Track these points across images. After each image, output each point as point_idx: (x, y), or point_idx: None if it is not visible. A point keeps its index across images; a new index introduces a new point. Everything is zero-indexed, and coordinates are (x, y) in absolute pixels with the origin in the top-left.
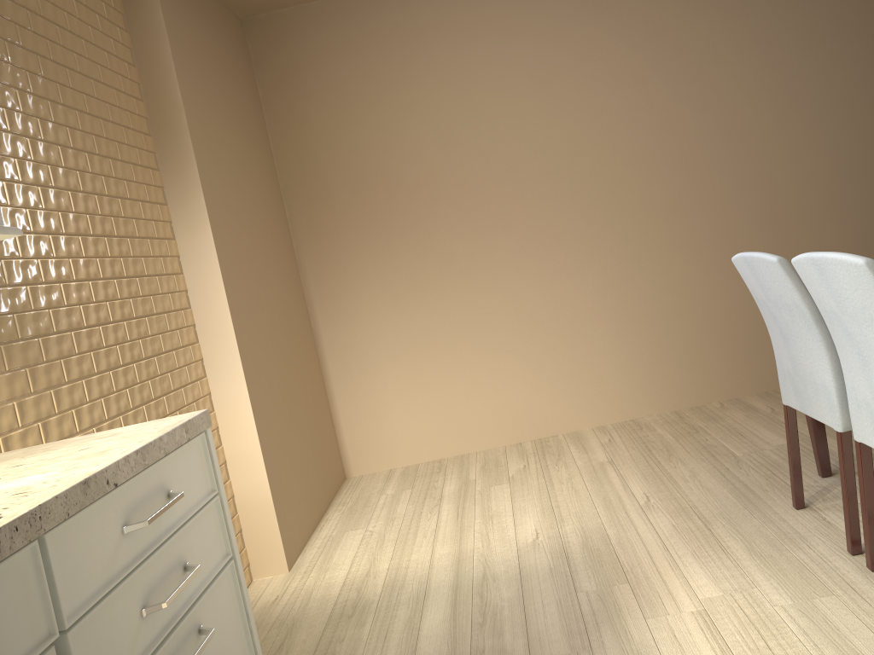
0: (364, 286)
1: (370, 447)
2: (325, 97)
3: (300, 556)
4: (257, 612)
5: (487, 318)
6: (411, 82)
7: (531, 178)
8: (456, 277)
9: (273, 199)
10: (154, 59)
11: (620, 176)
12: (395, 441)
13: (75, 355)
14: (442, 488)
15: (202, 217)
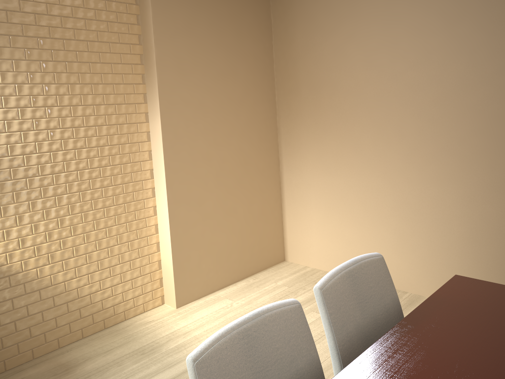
0: (308, 153)
1: (298, 249)
2: (304, 25)
3: (193, 301)
4: (136, 324)
5: (376, 196)
6: (355, 18)
7: (426, 102)
8: (361, 162)
9: (259, 91)
10: (146, 21)
11: (502, 113)
12: (311, 251)
13: (27, 189)
14: (297, 296)
15: (158, 113)
